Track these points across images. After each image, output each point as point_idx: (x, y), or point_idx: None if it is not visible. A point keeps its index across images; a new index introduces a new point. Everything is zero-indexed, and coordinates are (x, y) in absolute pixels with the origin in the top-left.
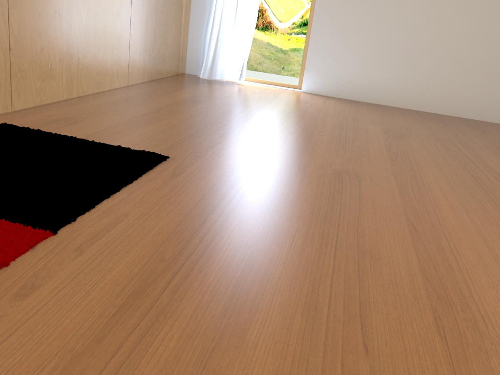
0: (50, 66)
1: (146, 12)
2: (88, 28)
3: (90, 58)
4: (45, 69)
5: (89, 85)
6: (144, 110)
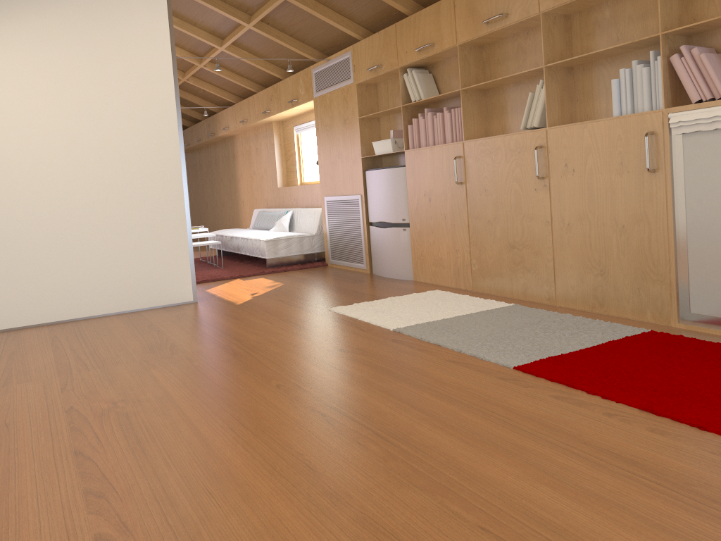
0: None
1: None
2: None
3: None
4: None
5: None
6: None
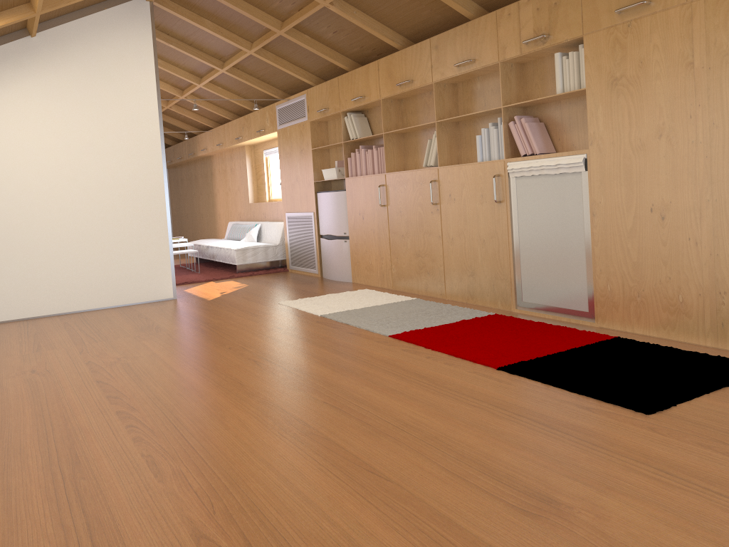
0: None
1: None
2: None
3: None
4: None
5: None
6: None
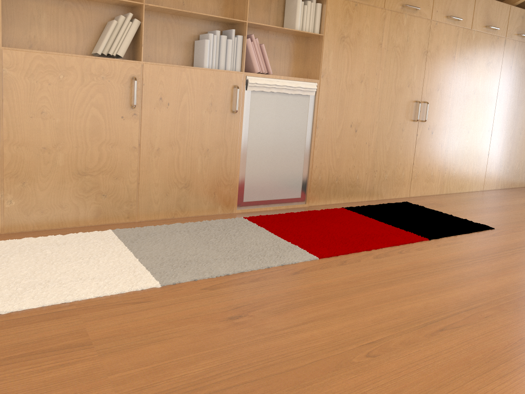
0: (432, 174)
1: (503, 140)
2: (457, 152)
3: (456, 170)
4: (429, 175)
5: (454, 187)
6: (489, 205)
